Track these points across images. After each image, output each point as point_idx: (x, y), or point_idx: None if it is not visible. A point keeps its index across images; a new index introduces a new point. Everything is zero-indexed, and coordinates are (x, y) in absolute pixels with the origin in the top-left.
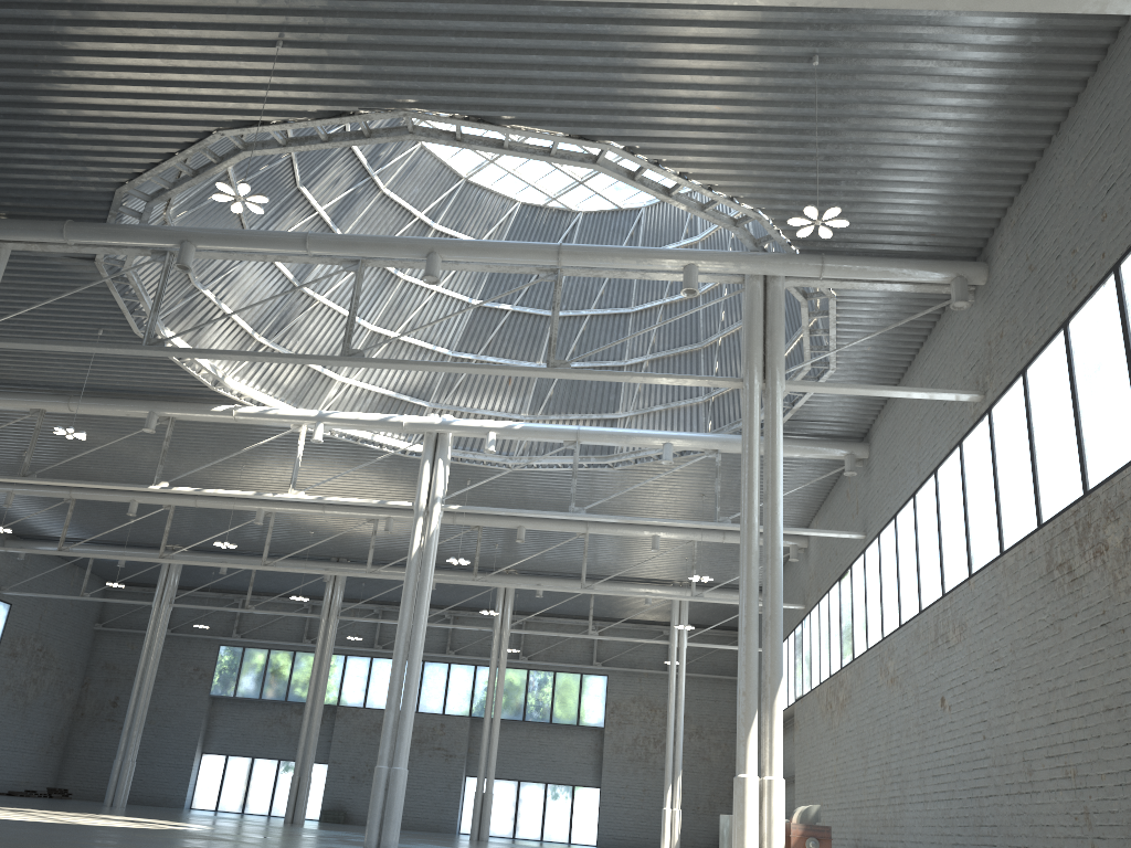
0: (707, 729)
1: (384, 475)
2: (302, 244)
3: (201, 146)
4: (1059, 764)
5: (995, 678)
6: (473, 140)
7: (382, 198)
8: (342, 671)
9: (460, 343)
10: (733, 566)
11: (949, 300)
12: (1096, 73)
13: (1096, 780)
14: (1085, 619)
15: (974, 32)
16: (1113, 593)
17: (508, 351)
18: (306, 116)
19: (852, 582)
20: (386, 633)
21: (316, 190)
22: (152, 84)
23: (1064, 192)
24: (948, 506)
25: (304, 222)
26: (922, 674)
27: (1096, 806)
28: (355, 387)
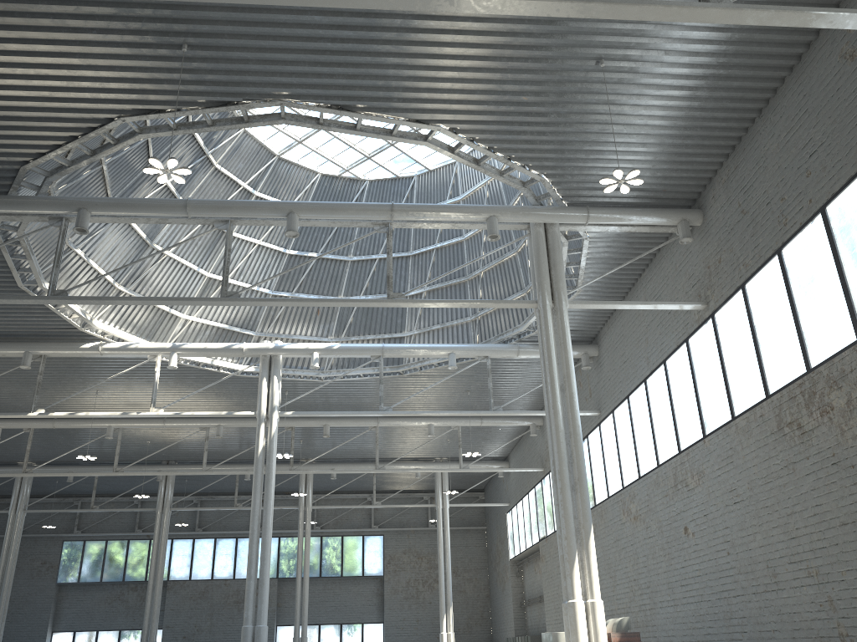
0: (461, 568)
1: (218, 391)
2: (183, 208)
3: (103, 130)
4: (802, 567)
5: (735, 509)
6: (331, 124)
7: (215, 172)
8: (170, 552)
9: (278, 284)
10: (482, 443)
11: (674, 237)
12: (792, 73)
13: (837, 575)
14: (816, 461)
15: (715, 43)
16: (841, 440)
17: (316, 289)
18: (197, 105)
19: (589, 448)
20: (204, 518)
21: (164, 166)
22: (67, 79)
23: (769, 157)
24: (678, 386)
25: (155, 192)
26: (664, 511)
27: (839, 595)
28: (196, 322)
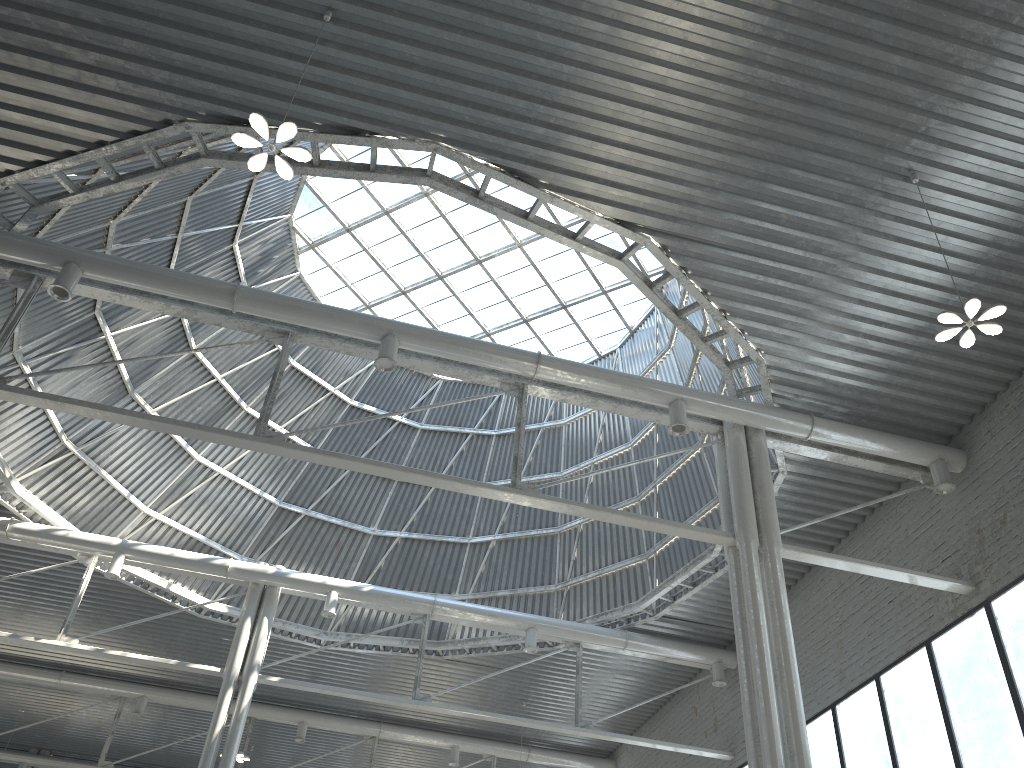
0: None
1: (159, 640)
2: (228, 295)
3: (150, 138)
4: None
5: None
6: (493, 204)
7: None
8: None
9: (290, 494)
10: None
11: (919, 485)
12: None
13: None
14: None
15: None
16: None
17: (342, 510)
18: (308, 126)
19: None
20: None
21: None
22: (127, 36)
23: None
24: (906, 716)
25: (161, 319)
26: None
27: None
28: (160, 523)
